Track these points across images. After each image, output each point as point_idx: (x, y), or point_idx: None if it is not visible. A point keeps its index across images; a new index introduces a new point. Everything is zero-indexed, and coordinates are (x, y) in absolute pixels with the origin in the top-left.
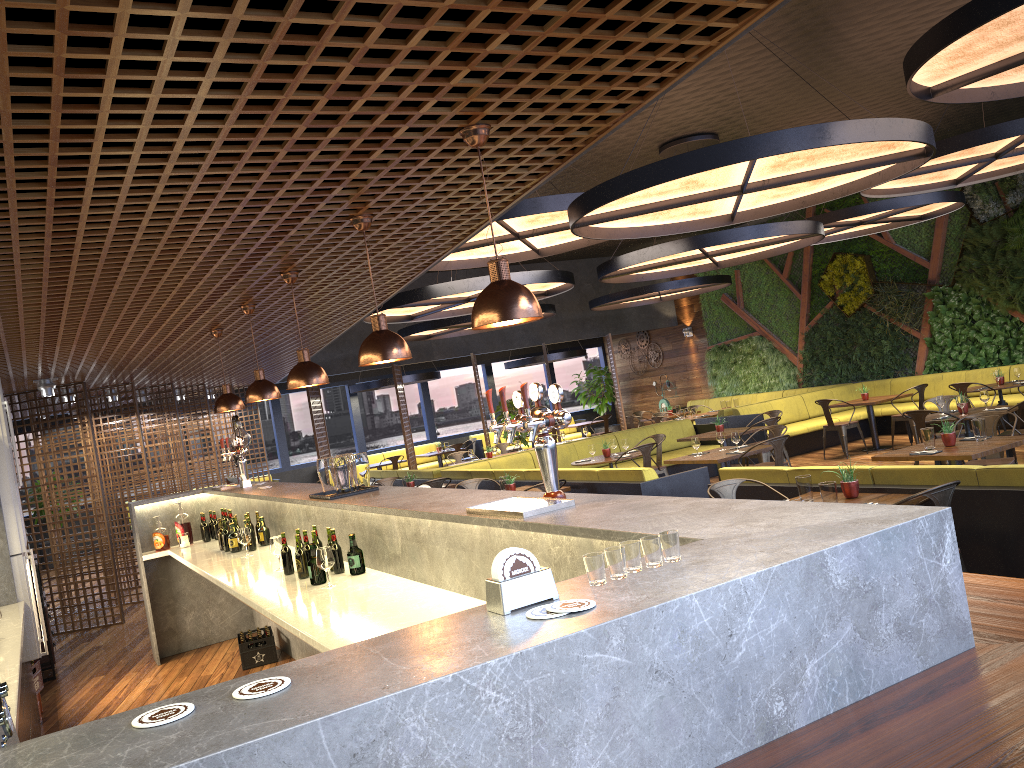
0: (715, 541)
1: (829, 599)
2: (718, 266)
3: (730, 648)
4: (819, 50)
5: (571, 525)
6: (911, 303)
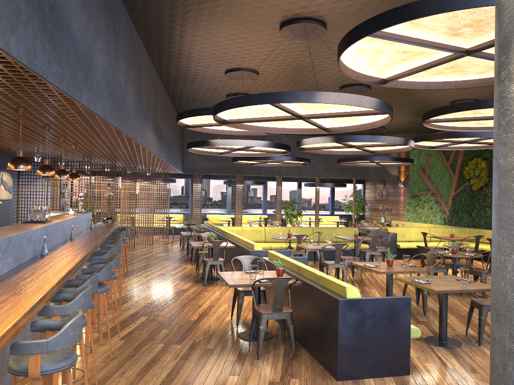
0: None
1: None
2: (372, 153)
3: None
4: None
5: None
6: None
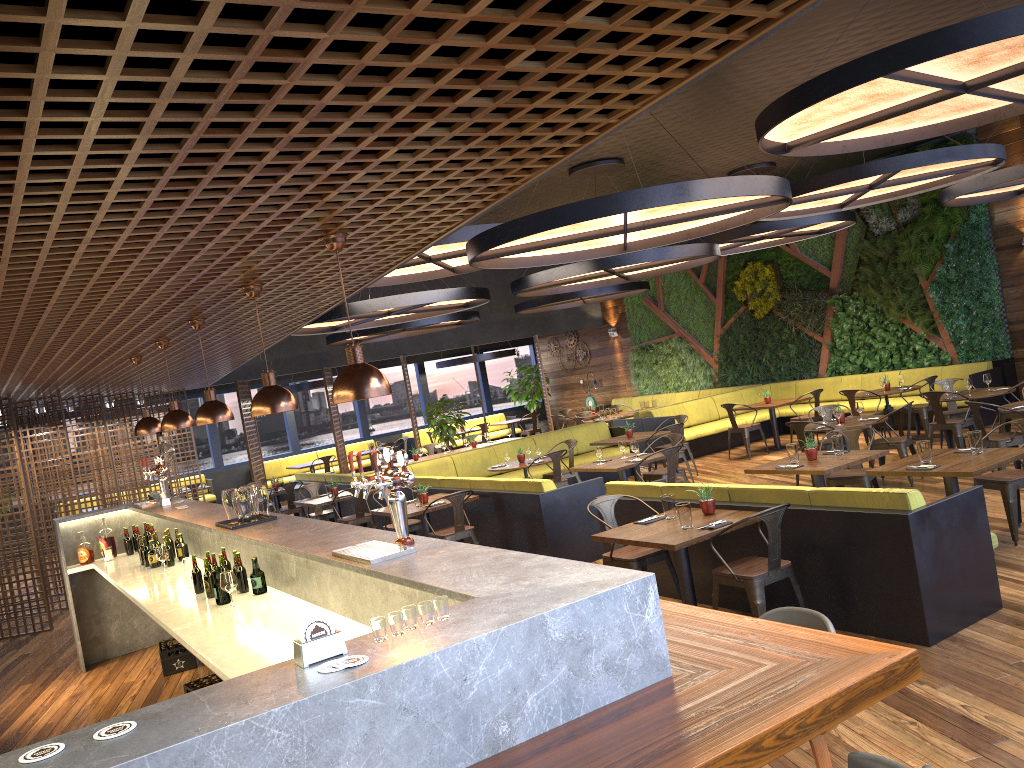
0: (484, 600)
1: (548, 648)
2: (628, 279)
3: (465, 689)
4: (704, 92)
5: (400, 575)
6: (815, 309)
